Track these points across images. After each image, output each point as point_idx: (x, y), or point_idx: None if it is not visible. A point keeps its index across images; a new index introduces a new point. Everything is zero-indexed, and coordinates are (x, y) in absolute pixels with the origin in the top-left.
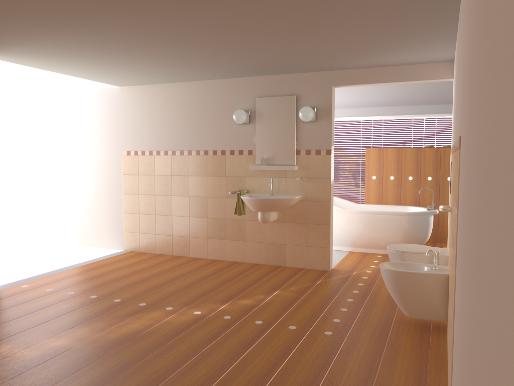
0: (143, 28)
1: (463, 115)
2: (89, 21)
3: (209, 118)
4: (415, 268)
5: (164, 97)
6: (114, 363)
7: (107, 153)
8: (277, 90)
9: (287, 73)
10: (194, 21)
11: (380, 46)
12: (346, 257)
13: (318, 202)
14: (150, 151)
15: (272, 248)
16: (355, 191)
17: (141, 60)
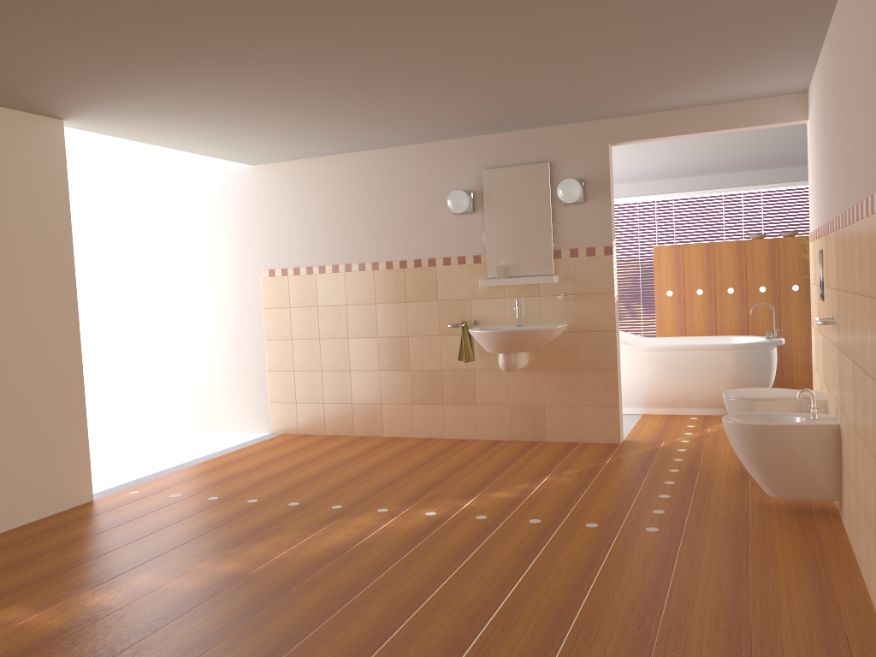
0: (329, 62)
1: None
2: (248, 56)
3: (405, 207)
4: (779, 421)
5: (328, 178)
6: (330, 589)
7: (235, 275)
8: (518, 155)
9: (532, 127)
10: (413, 46)
11: (695, 74)
12: (640, 422)
13: (596, 332)
14: (308, 267)
15: (523, 413)
16: (633, 321)
17: (305, 116)
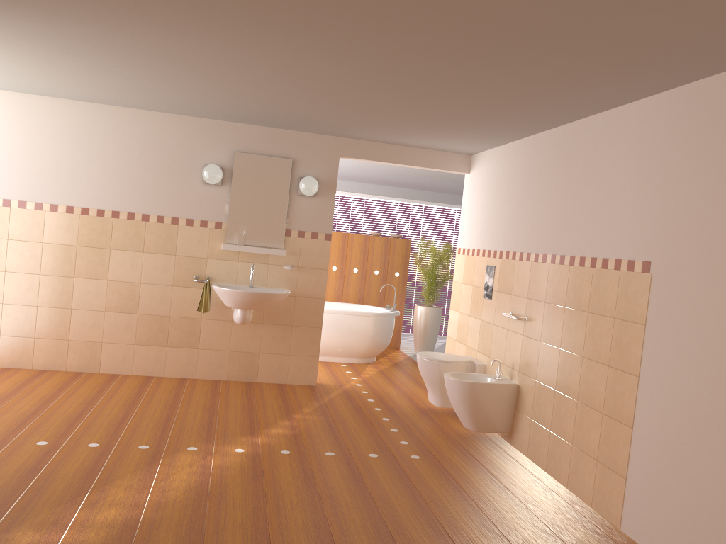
0: (231, 53)
1: (682, 249)
2: (176, 28)
3: (155, 167)
4: (473, 379)
5: (75, 122)
6: (237, 526)
7: None
8: (267, 147)
9: (284, 128)
10: (313, 66)
11: (438, 131)
12: None
13: (310, 298)
14: (37, 203)
15: (240, 358)
16: None
17: (125, 74)
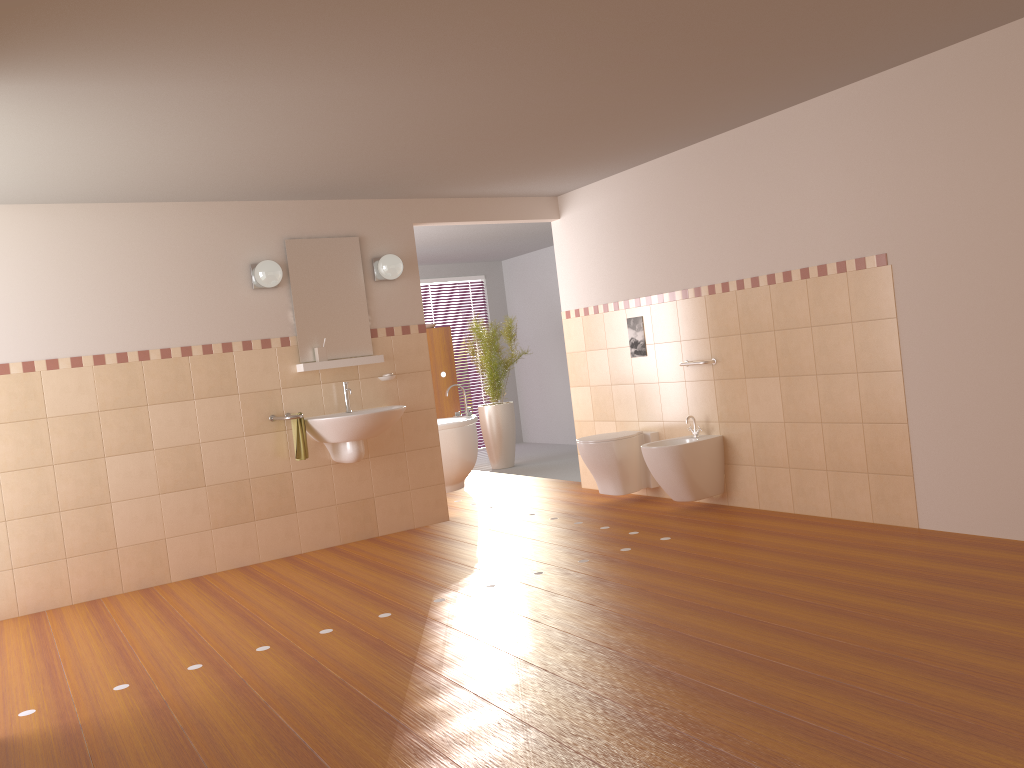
0: (413, 97)
1: (925, 231)
2: (382, 72)
3: (184, 279)
4: (668, 445)
5: (55, 236)
6: (615, 629)
7: None
8: (323, 226)
9: (340, 198)
10: (501, 101)
11: (554, 168)
12: None
13: (418, 412)
14: (26, 362)
15: (351, 510)
16: None
17: (206, 147)
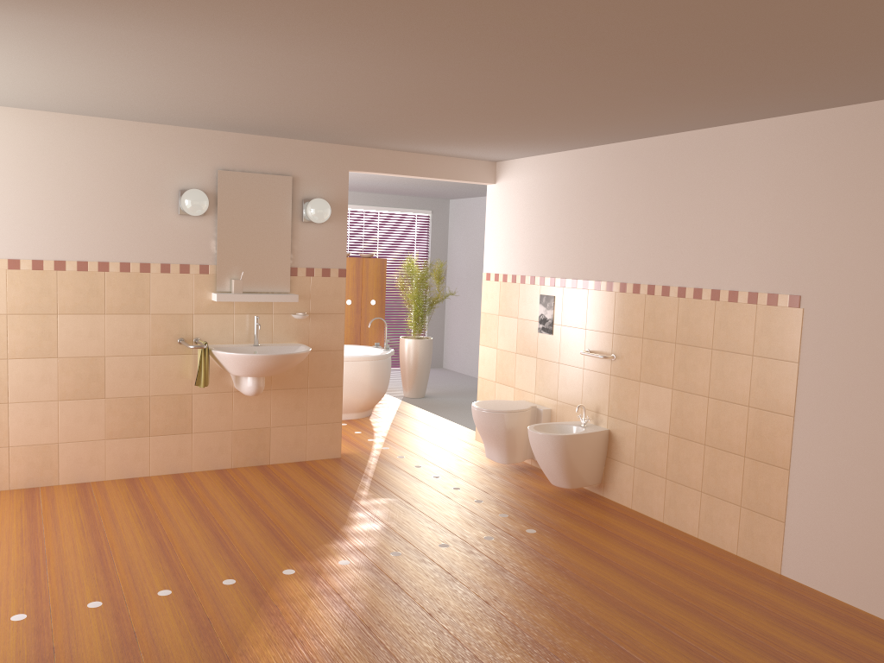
0: (330, 65)
1: (845, 283)
2: (289, 38)
3: (110, 196)
4: (555, 429)
5: None
6: (442, 662)
7: None
8: (258, 162)
9: (279, 136)
10: (426, 80)
11: (491, 141)
12: None
13: (326, 352)
14: None
15: (246, 437)
16: None
17: (122, 79)
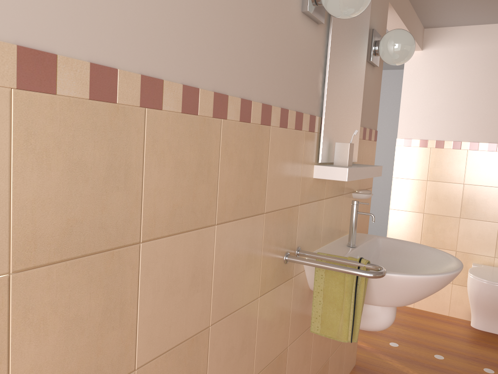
0: None
1: None
2: None
3: None
4: None
5: None
6: None
7: None
8: None
9: None
10: None
11: None
12: None
13: None
14: None
15: None
16: None
17: None
